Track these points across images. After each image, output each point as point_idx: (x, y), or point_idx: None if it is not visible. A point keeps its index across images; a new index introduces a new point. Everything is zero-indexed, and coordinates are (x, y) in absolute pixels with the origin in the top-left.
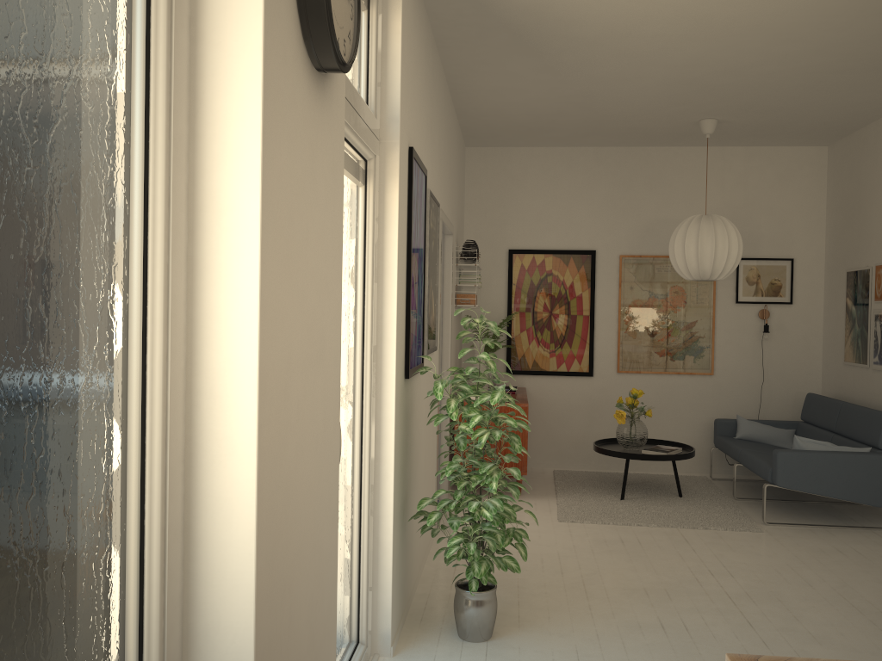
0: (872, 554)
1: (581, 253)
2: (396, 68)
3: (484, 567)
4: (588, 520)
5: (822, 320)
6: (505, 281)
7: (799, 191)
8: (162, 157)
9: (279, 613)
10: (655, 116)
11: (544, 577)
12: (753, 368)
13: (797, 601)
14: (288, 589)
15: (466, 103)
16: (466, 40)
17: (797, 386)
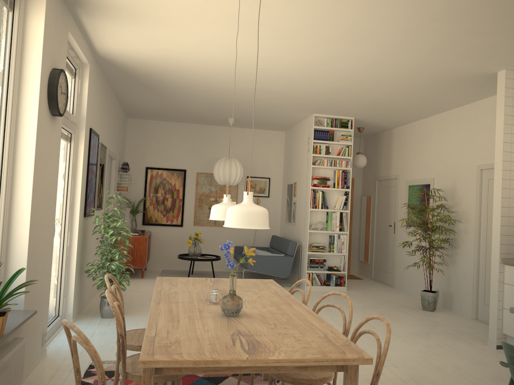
0: None
1: (179, 170)
2: (85, 100)
3: None
4: None
5: (280, 204)
6: (143, 181)
7: (273, 149)
8: (8, 144)
9: (33, 271)
10: (209, 114)
11: (143, 301)
12: None
13: None
14: (35, 265)
15: (124, 102)
16: (120, 82)
17: (270, 232)
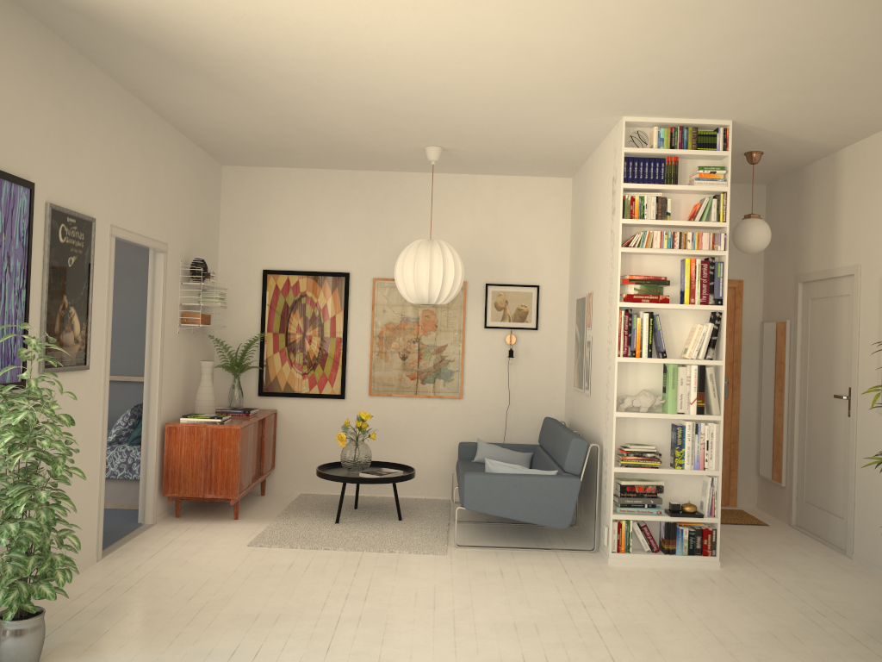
0: (530, 576)
1: (335, 275)
2: None
3: (15, 595)
4: (278, 544)
5: (566, 346)
6: (259, 302)
7: (546, 220)
8: None
9: None
10: (379, 141)
11: (167, 603)
12: (500, 392)
13: (403, 624)
14: None
15: (178, 120)
16: (111, 53)
17: (542, 410)
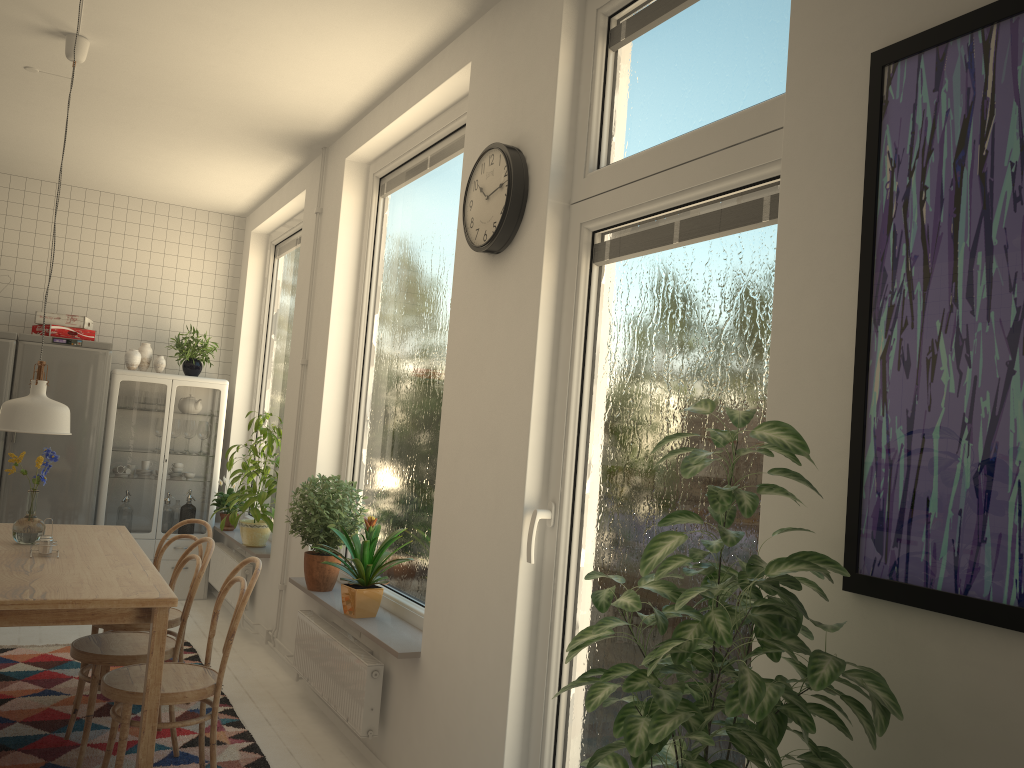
0: None
1: None
2: None
3: None
4: None
5: None
6: None
7: None
8: None
9: (442, 591)
10: None
11: None
12: None
13: None
14: (450, 586)
15: None
16: None
17: None
